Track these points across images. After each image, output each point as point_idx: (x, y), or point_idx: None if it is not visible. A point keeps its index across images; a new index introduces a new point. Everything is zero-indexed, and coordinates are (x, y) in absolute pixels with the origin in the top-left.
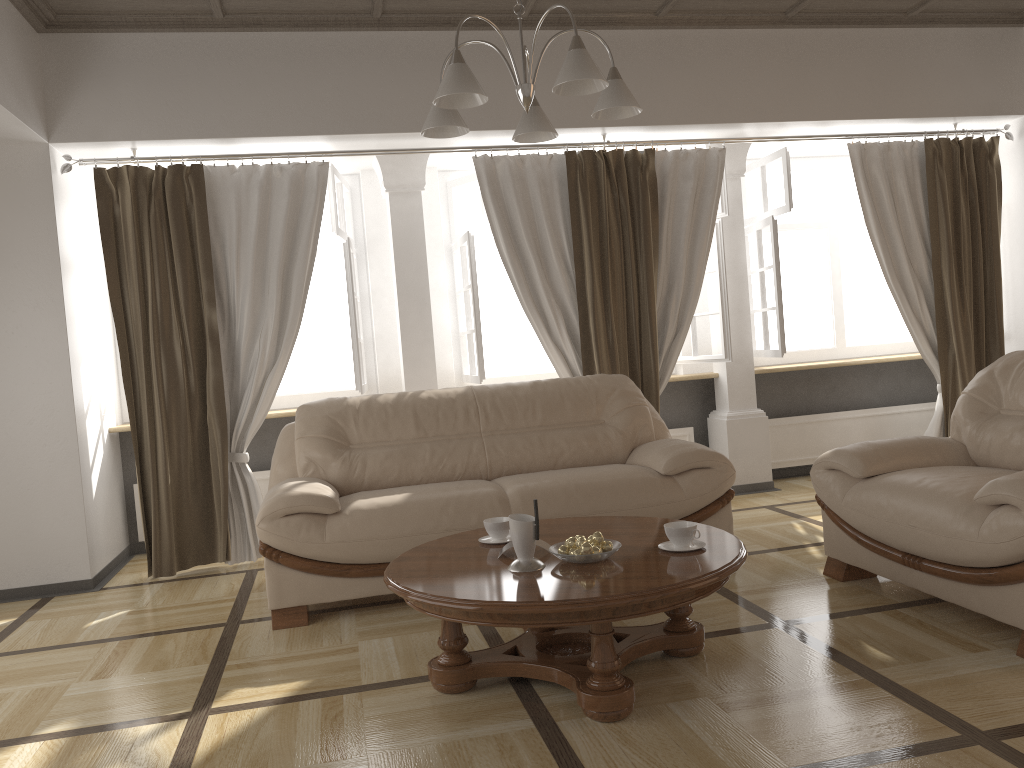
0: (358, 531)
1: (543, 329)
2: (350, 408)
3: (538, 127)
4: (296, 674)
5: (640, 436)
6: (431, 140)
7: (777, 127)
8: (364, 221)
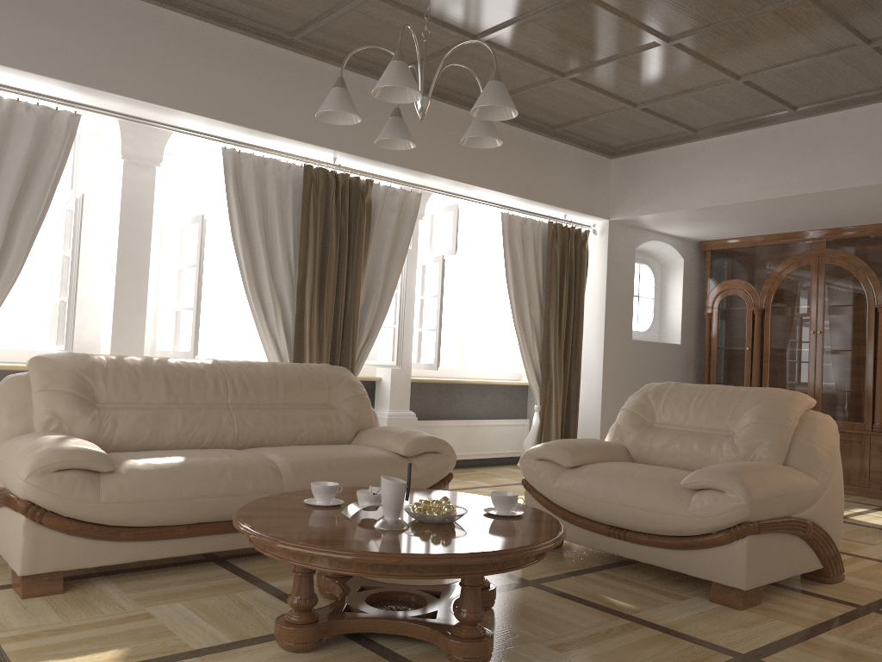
0: (136, 492)
1: (262, 317)
2: (98, 365)
3: (405, 136)
4: (102, 643)
5: (364, 422)
6: (186, 122)
7: (459, 187)
8: (80, 182)
